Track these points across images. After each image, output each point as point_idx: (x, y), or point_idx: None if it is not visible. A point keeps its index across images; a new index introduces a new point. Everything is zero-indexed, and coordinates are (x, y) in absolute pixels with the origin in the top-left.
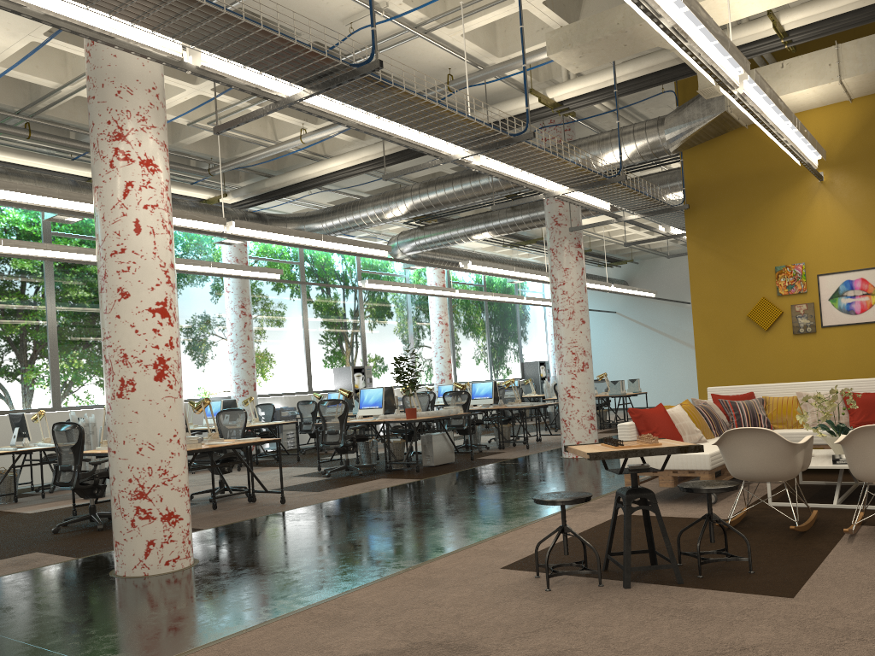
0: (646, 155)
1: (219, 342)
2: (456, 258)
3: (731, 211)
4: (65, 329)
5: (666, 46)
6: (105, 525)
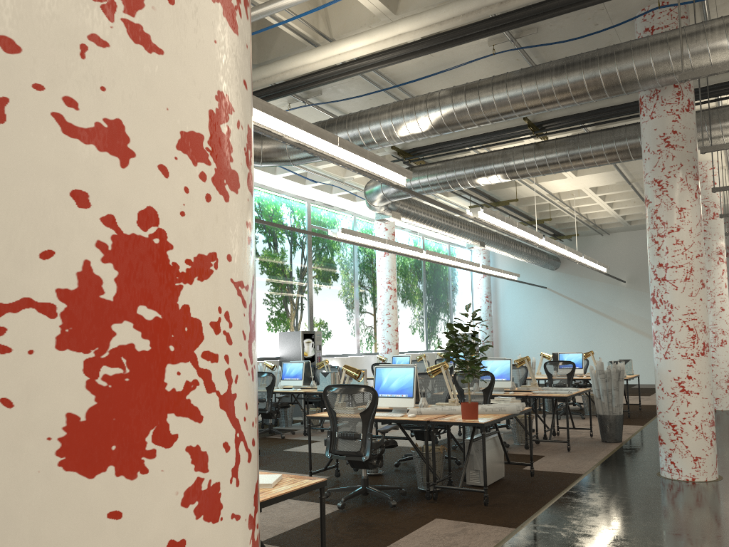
0: None
1: None
2: (429, 214)
3: None
4: None
5: None
6: None
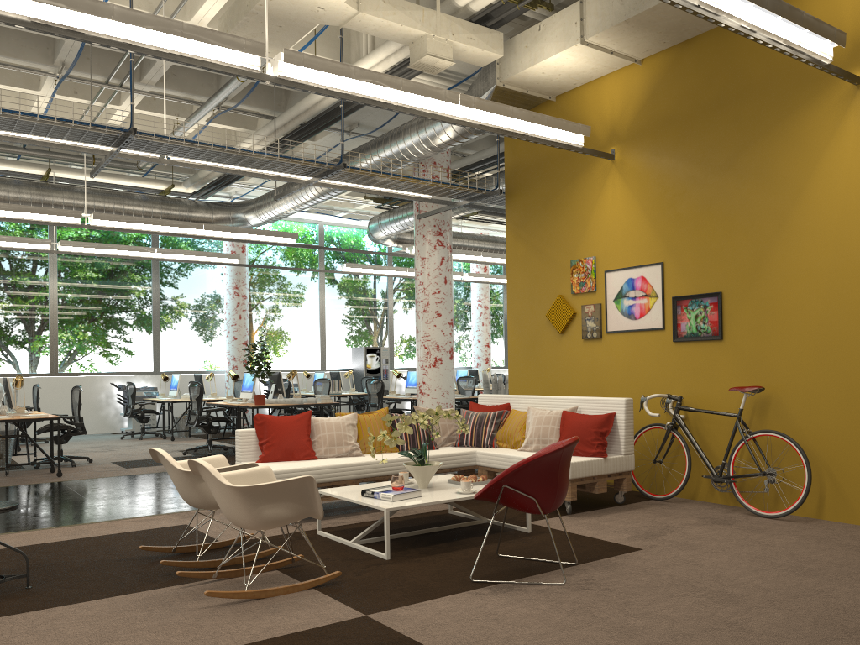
0: (454, 137)
1: (223, 320)
2: (458, 241)
3: (540, 196)
4: (66, 305)
5: (328, 23)
6: None
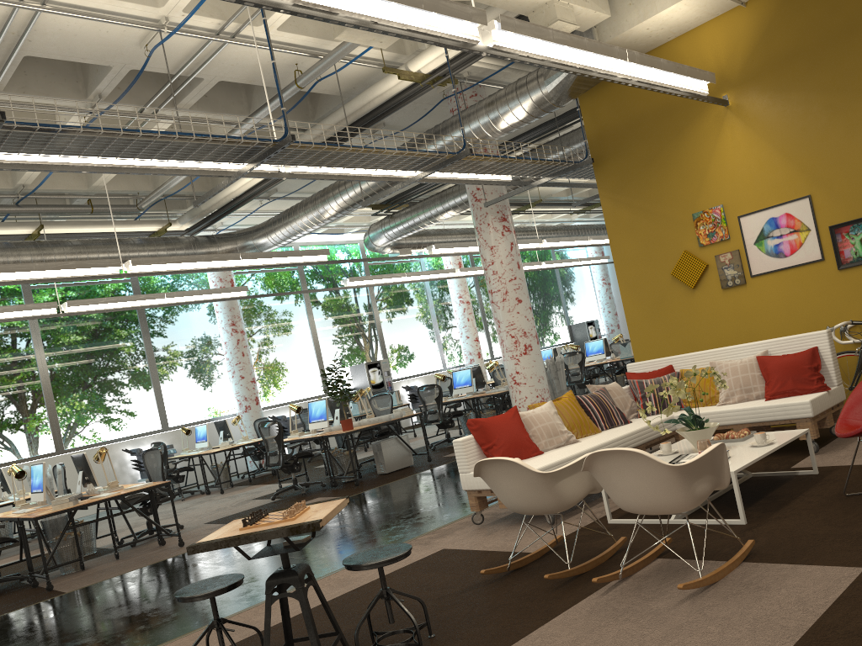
0: (534, 113)
1: (220, 362)
2: (448, 238)
3: (638, 157)
4: (58, 375)
5: None
6: (4, 590)
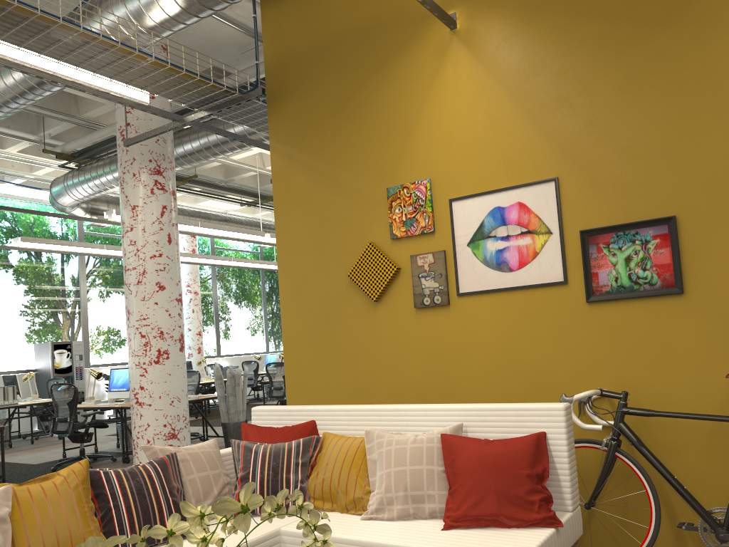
0: (186, 3)
1: None
2: None
3: (327, 97)
4: None
5: None
6: None
